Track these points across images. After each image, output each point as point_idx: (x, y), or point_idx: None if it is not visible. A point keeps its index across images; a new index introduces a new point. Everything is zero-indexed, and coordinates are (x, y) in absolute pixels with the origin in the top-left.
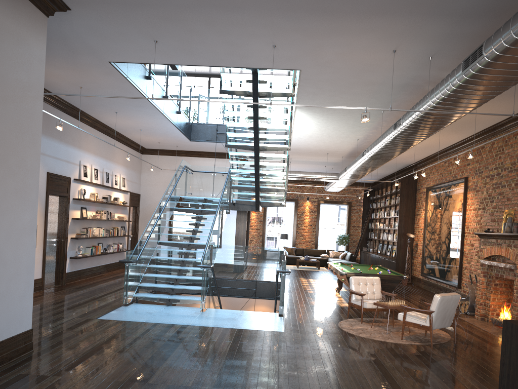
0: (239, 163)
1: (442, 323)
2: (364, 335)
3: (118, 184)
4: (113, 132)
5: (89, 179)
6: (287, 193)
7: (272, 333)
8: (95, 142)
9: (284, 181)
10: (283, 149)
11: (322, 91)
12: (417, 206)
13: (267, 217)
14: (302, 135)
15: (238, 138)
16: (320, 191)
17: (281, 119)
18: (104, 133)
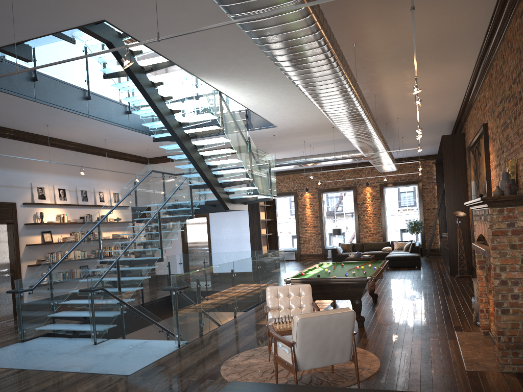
0: (181, 157)
1: (326, 359)
2: (234, 376)
3: (106, 200)
4: (85, 147)
5: (49, 201)
6: (343, 181)
7: (109, 378)
8: (57, 161)
9: (244, 170)
10: (215, 132)
11: (183, 44)
12: (467, 175)
13: (325, 212)
14: (267, 111)
15: (159, 128)
16: (381, 173)
17: (188, 95)
18: (73, 149)
